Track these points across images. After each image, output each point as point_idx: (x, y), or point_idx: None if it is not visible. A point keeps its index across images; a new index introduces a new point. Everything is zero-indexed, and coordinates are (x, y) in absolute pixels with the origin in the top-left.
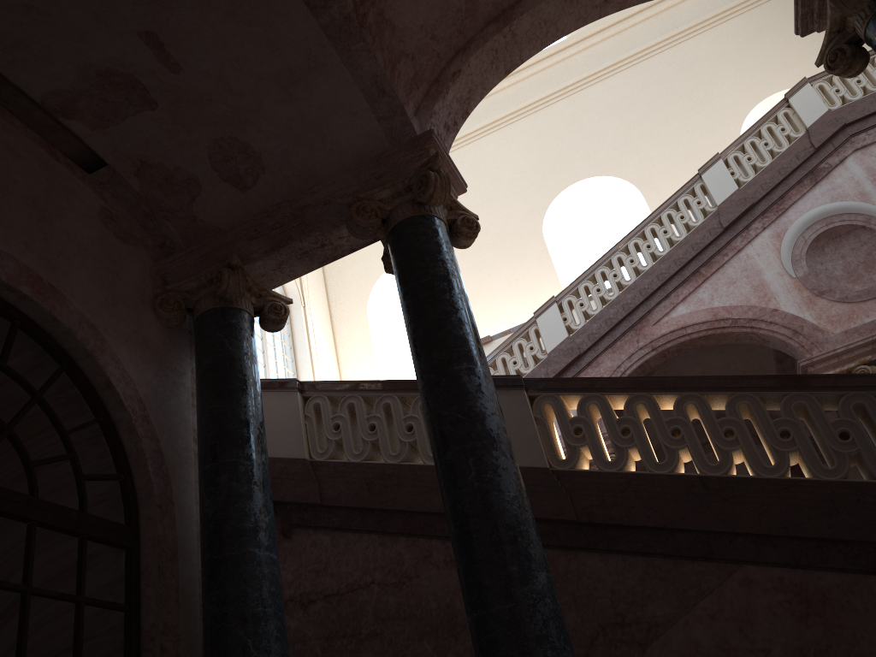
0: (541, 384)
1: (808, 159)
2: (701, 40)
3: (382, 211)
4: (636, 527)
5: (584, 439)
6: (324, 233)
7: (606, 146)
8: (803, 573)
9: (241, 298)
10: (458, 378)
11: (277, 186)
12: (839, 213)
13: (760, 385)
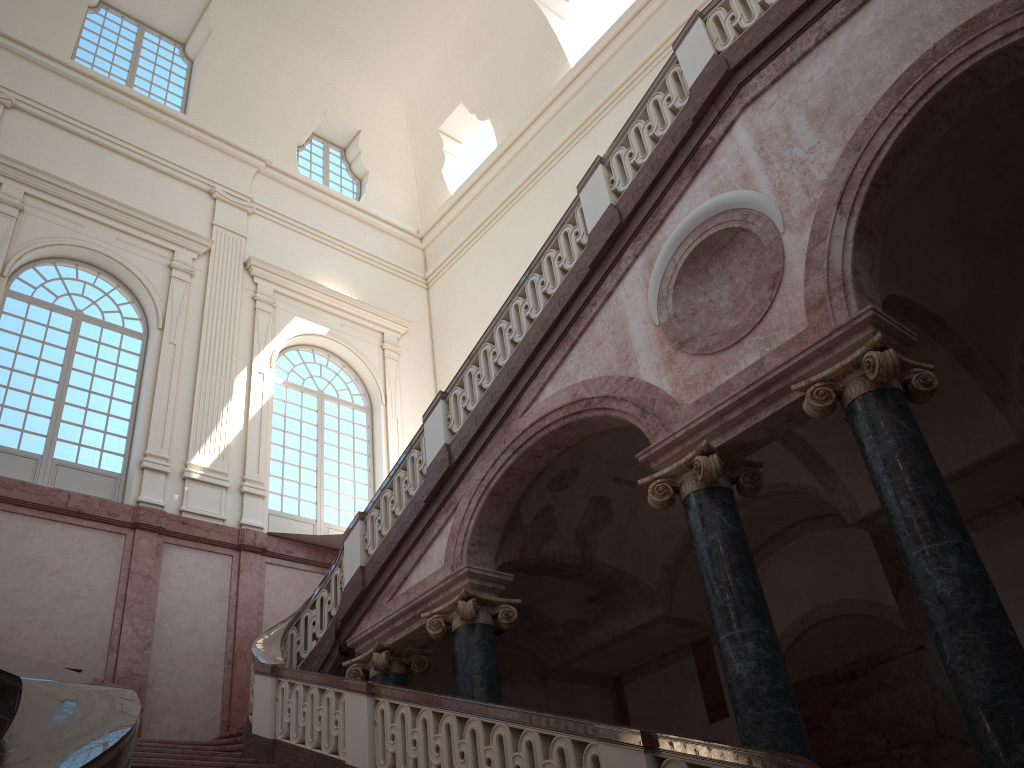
0: None
1: (689, 138)
2: None
3: None
4: None
5: None
6: None
7: None
8: None
9: None
10: None
11: None
12: (715, 213)
13: None
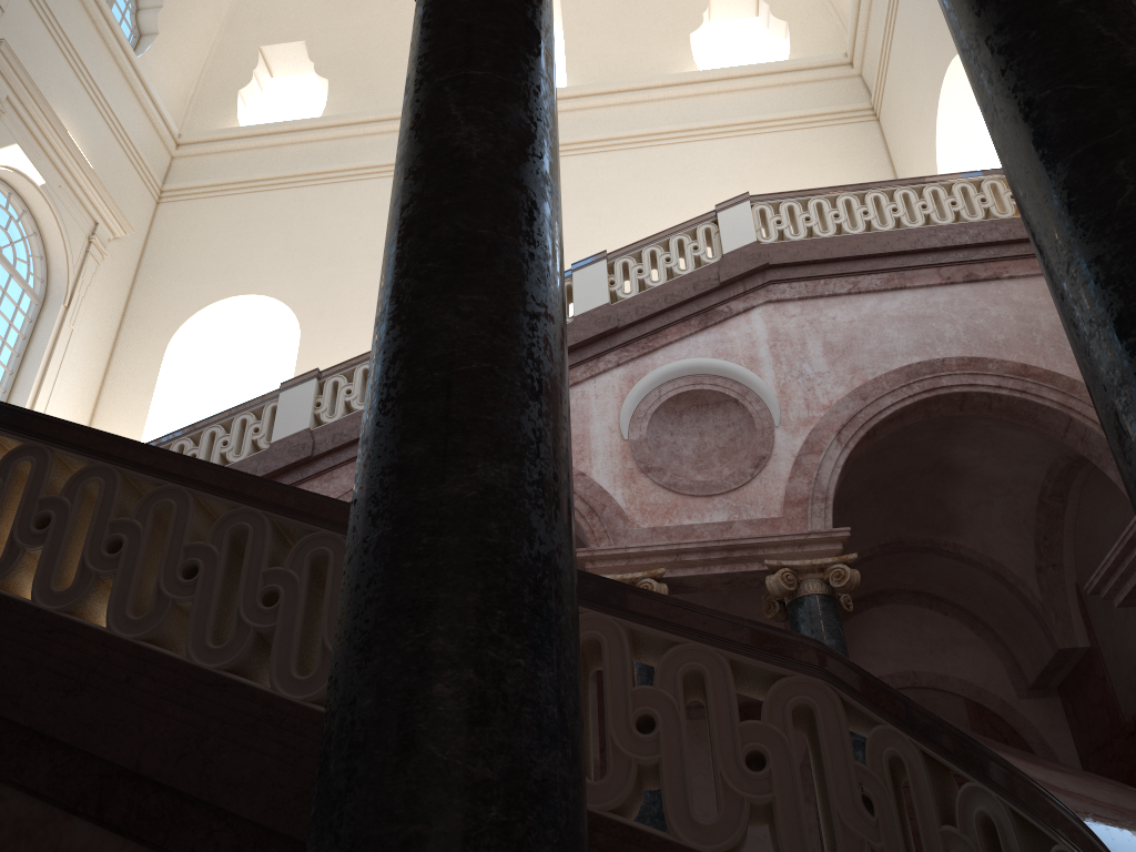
0: None
1: (708, 294)
2: (720, 147)
3: None
4: None
5: None
6: None
7: None
8: None
9: None
10: None
11: None
12: (715, 374)
13: (135, 459)
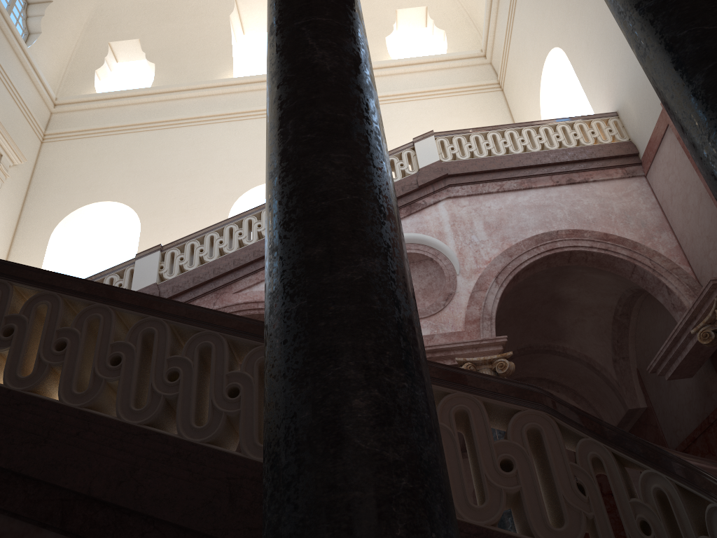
0: None
1: (411, 193)
2: (407, 106)
3: None
4: None
5: None
6: None
7: None
8: None
9: None
10: None
11: None
12: (418, 243)
13: (72, 288)
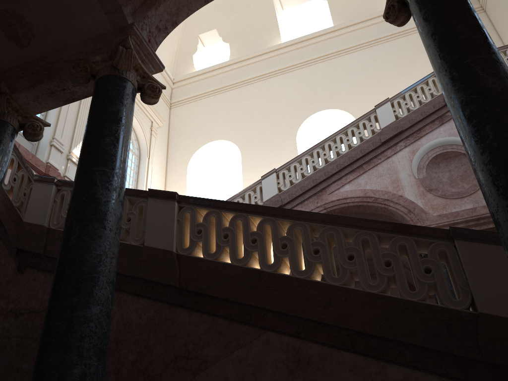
0: (187, 200)
1: (440, 109)
2: (410, 38)
3: (93, 70)
4: (212, 297)
5: (201, 237)
6: (63, 81)
7: (343, 92)
8: (302, 342)
9: (8, 114)
10: (92, 175)
11: (43, 48)
12: (452, 143)
13: (311, 218)
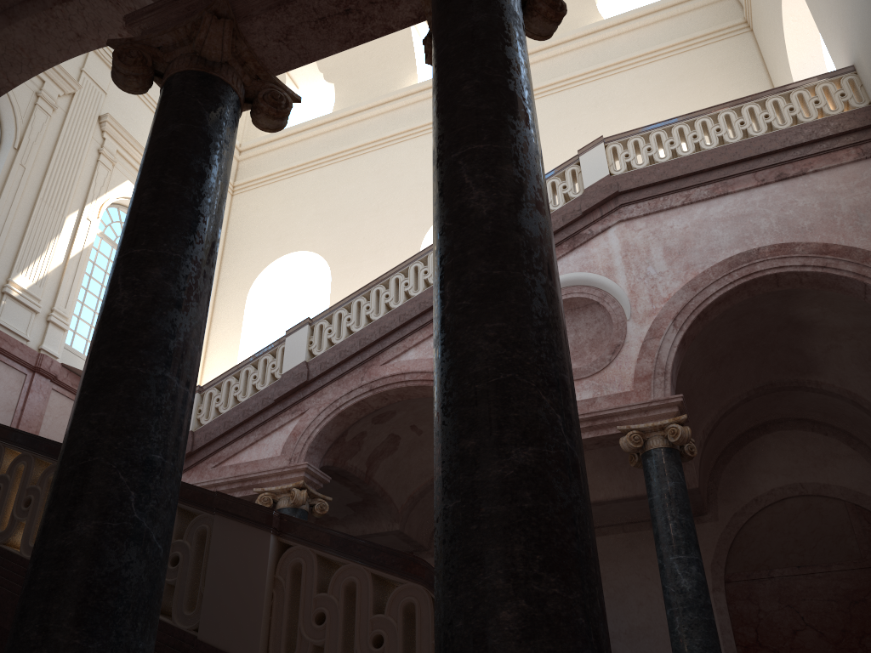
0: None
1: (574, 222)
2: (624, 78)
3: None
4: None
5: None
6: None
7: None
8: None
9: None
10: None
11: None
12: (581, 284)
13: None
